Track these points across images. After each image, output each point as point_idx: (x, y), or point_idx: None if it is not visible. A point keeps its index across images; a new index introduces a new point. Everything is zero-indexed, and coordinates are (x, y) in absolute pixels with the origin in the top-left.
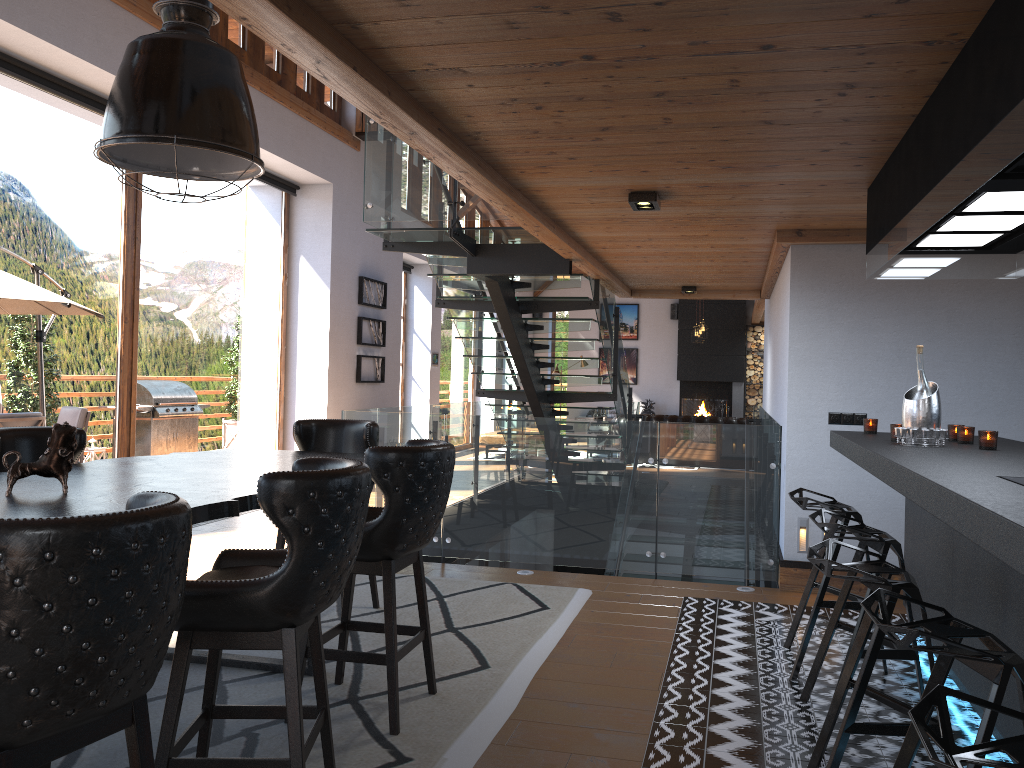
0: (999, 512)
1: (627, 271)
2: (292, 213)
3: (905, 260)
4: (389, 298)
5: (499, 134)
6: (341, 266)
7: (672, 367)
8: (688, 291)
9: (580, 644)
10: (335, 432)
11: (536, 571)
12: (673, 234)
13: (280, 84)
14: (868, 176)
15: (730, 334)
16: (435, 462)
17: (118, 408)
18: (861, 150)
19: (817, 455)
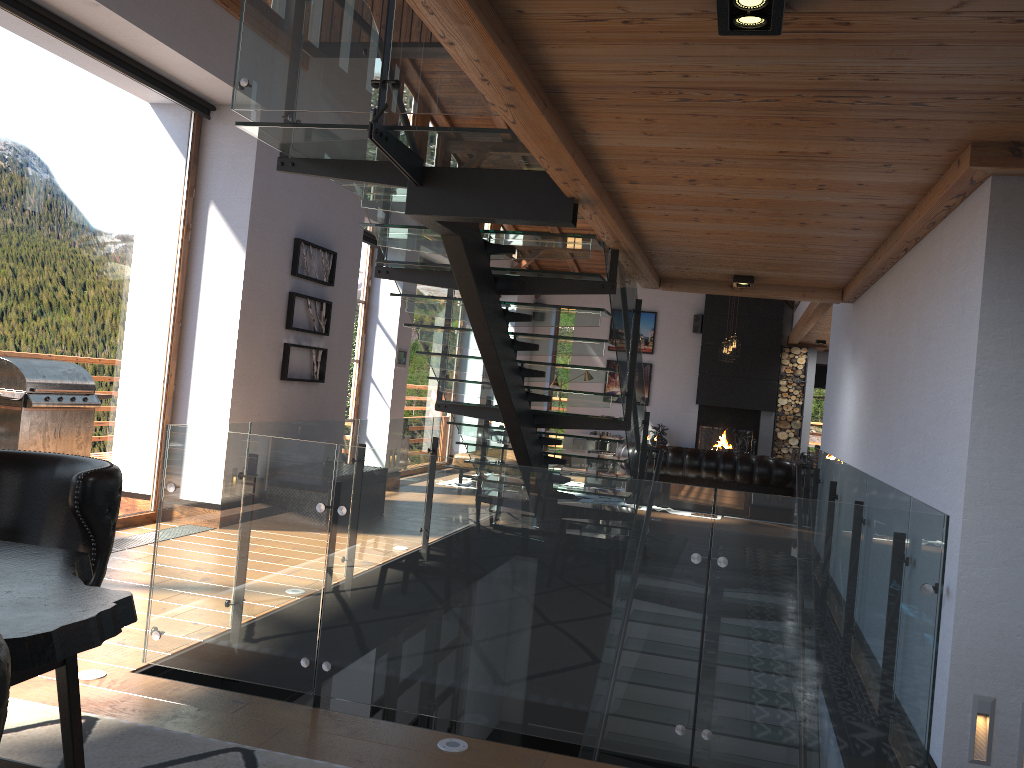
0: None
1: (662, 240)
2: (204, 143)
3: None
4: (340, 273)
5: None
6: (267, 220)
7: (691, 388)
8: (742, 283)
9: None
10: (34, 482)
11: (474, 742)
12: (765, 147)
13: None
14: None
15: (762, 354)
16: None
17: None
18: None
19: (1020, 579)
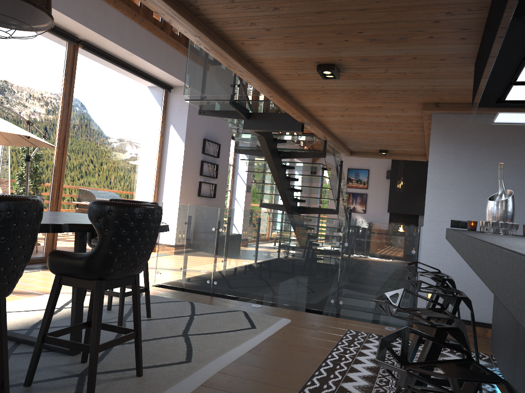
0: (504, 246)
1: (343, 136)
2: (168, 101)
3: (498, 111)
4: (222, 152)
5: (210, 3)
6: (192, 131)
7: (385, 205)
8: (383, 153)
9: (263, 353)
10: None
11: (264, 306)
12: (359, 105)
13: (162, 29)
14: (473, 50)
15: (419, 188)
16: (137, 215)
17: (51, 195)
18: (462, 21)
19: (442, 247)
